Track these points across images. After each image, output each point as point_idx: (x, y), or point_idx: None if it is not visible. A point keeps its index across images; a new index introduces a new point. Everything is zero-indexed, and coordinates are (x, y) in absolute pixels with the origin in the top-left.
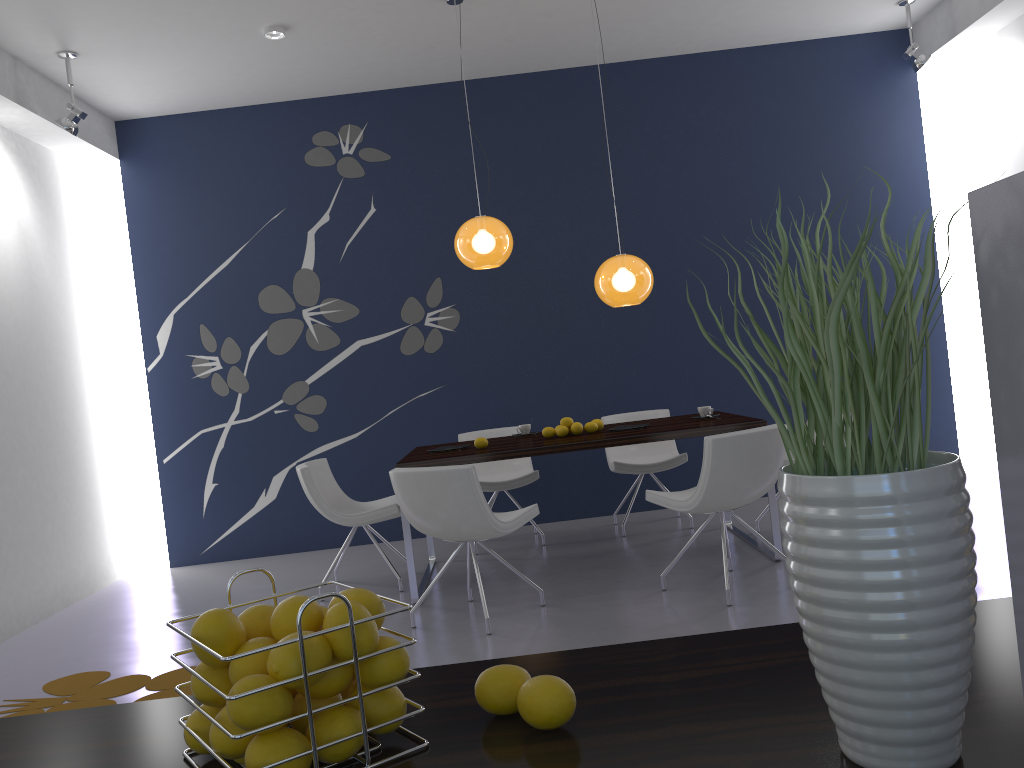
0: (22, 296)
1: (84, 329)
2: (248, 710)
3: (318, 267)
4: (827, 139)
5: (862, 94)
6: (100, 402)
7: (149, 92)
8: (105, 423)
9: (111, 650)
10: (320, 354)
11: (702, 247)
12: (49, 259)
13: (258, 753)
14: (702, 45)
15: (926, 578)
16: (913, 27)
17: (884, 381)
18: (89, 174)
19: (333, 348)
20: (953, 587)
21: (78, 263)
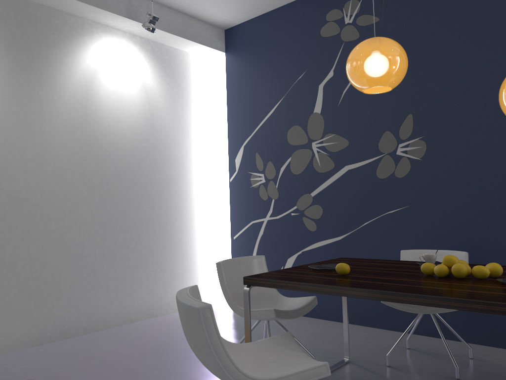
0: (141, 133)
1: (195, 154)
2: None
3: (323, 111)
4: None
5: None
6: (203, 198)
7: (221, 3)
8: (206, 211)
9: (82, 365)
10: (321, 175)
11: None
12: (170, 113)
13: None
14: None
15: None
16: None
17: None
18: (216, 64)
19: (329, 171)
20: None
21: (196, 116)
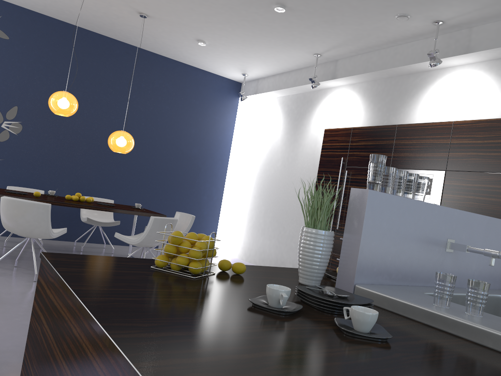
0: None
1: None
2: (198, 254)
3: None
4: (203, 111)
5: (220, 100)
6: None
7: None
8: None
9: None
10: None
11: (145, 136)
12: None
13: (196, 265)
14: (169, 55)
15: (328, 250)
16: (242, 83)
17: (326, 214)
18: None
19: None
20: (330, 253)
21: None
